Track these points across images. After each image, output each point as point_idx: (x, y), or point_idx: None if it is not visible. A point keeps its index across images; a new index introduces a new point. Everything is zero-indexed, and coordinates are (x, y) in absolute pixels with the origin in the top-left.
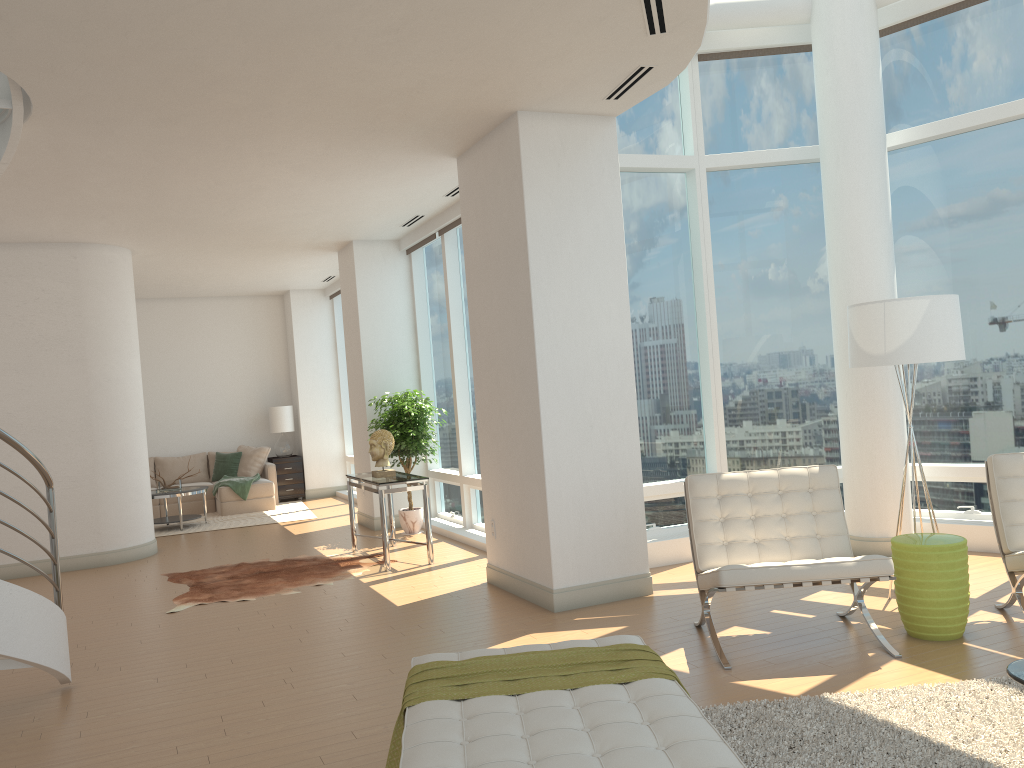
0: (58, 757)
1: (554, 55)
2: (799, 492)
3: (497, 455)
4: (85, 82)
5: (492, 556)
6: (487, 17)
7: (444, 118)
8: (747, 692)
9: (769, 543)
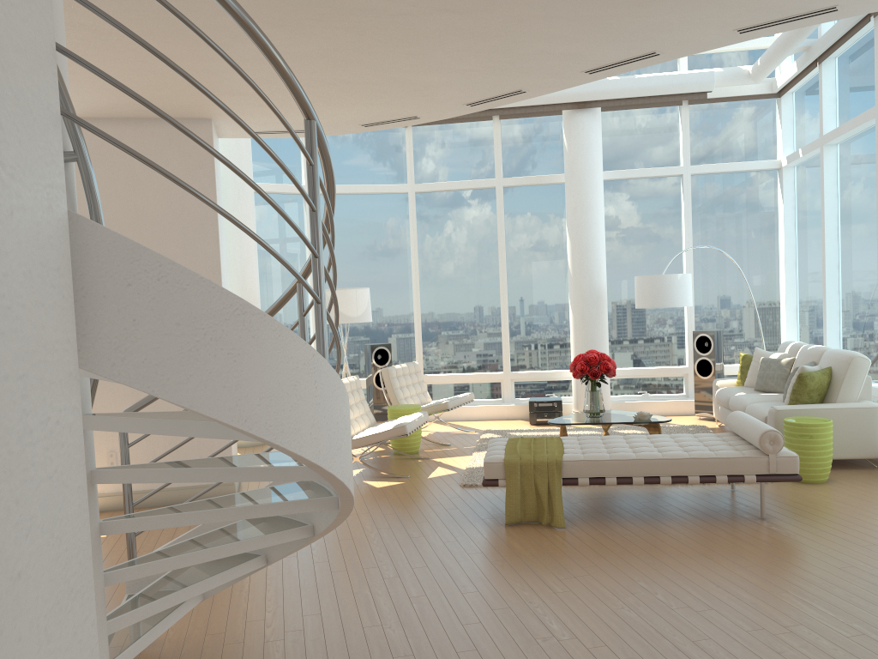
0: (361, 614)
1: (322, 114)
2: (356, 390)
3: (132, 391)
4: (179, 0)
5: (106, 485)
6: (373, 97)
7: (177, 105)
8: (444, 477)
9: (359, 419)
